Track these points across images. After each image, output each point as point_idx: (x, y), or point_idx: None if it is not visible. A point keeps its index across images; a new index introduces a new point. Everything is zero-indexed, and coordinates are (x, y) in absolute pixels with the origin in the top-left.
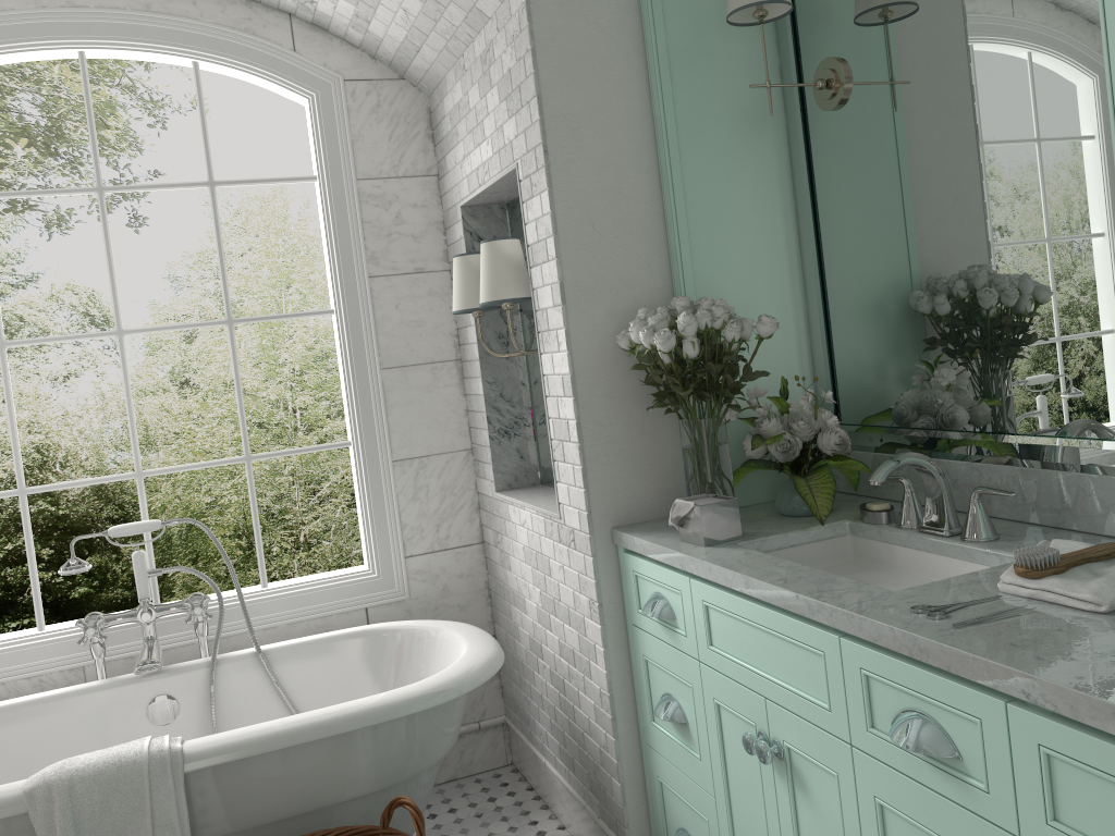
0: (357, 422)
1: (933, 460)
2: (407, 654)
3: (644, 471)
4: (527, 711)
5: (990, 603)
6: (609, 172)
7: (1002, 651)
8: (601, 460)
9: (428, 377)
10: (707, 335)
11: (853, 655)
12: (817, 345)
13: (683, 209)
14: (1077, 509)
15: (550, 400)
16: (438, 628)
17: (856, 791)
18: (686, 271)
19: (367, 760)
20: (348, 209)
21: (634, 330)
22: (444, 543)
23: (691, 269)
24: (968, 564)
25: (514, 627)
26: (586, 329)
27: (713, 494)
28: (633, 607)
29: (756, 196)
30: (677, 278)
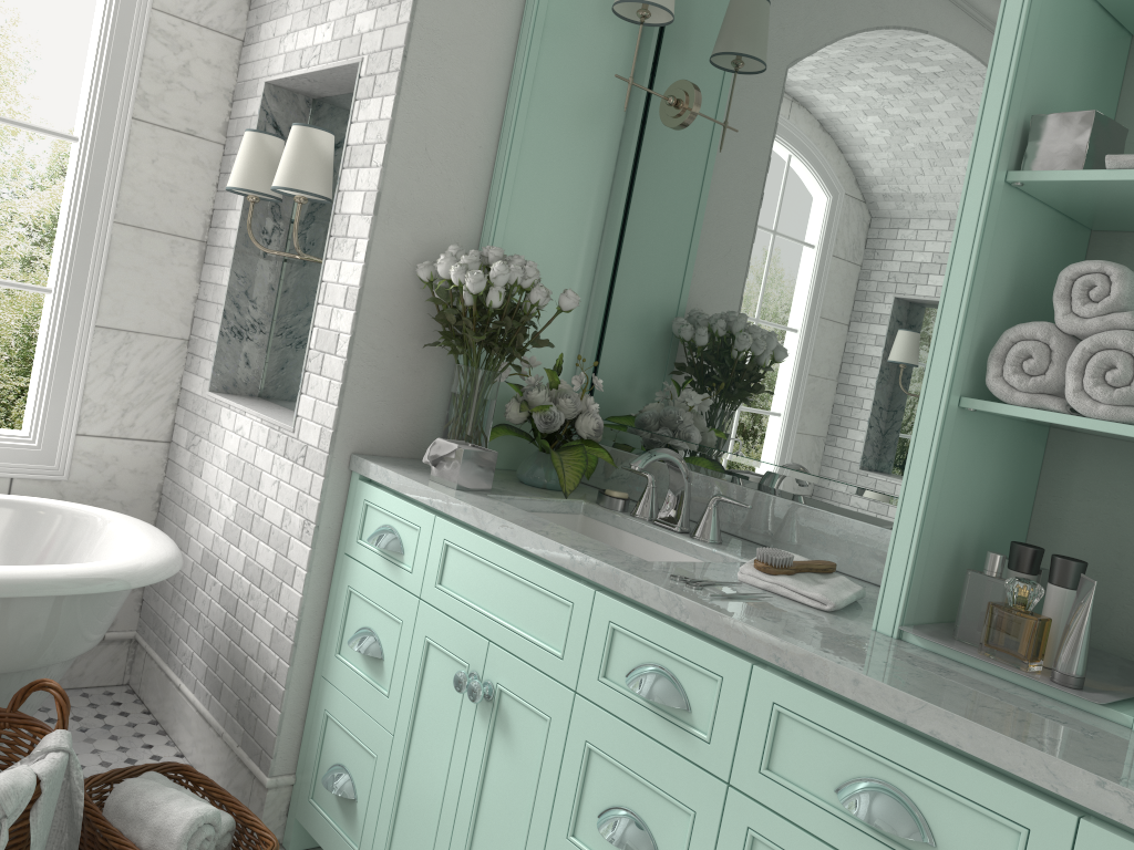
0: (67, 271)
1: (685, 463)
2: (58, 538)
3: (399, 407)
4: (172, 629)
5: (733, 586)
6: (457, 103)
7: (757, 621)
8: (362, 383)
9: (165, 248)
10: (508, 292)
11: (605, 609)
12: (589, 337)
13: (514, 166)
14: (788, 534)
15: (322, 308)
16: (106, 517)
17: (566, 736)
18: (499, 226)
19: (2, 636)
20: (132, 36)
21: (444, 263)
22: (126, 432)
23: (505, 226)
24: (692, 559)
25: (184, 538)
26: (388, 247)
27: (472, 444)
28: (352, 537)
29: (579, 181)
30: (489, 230)
